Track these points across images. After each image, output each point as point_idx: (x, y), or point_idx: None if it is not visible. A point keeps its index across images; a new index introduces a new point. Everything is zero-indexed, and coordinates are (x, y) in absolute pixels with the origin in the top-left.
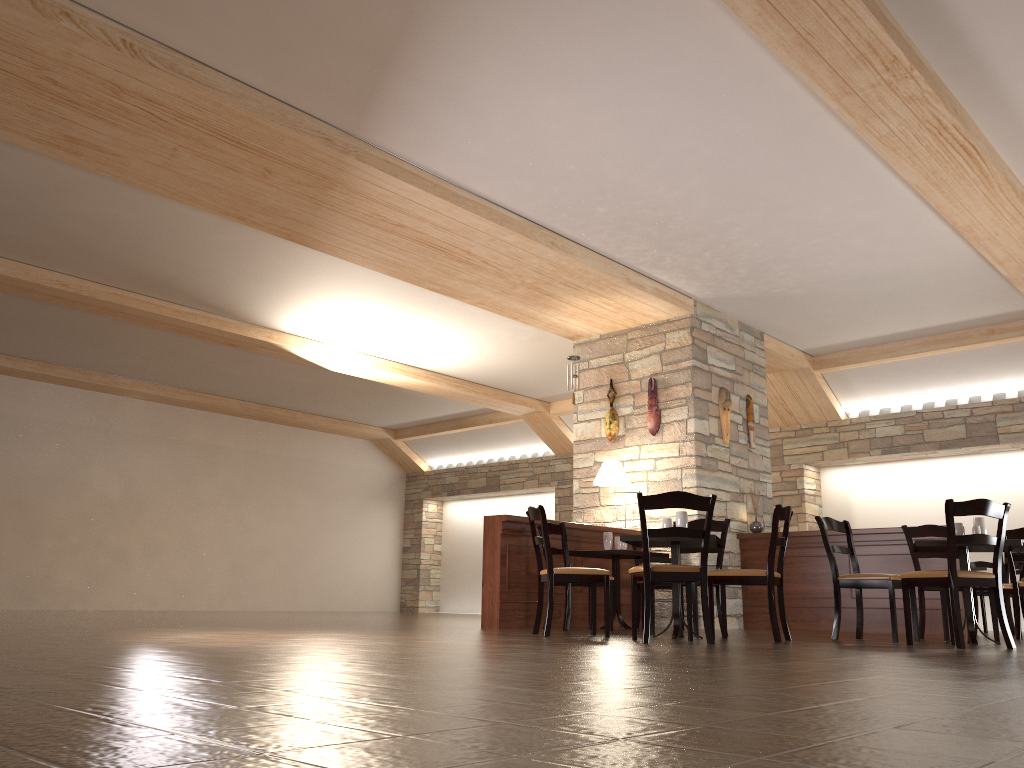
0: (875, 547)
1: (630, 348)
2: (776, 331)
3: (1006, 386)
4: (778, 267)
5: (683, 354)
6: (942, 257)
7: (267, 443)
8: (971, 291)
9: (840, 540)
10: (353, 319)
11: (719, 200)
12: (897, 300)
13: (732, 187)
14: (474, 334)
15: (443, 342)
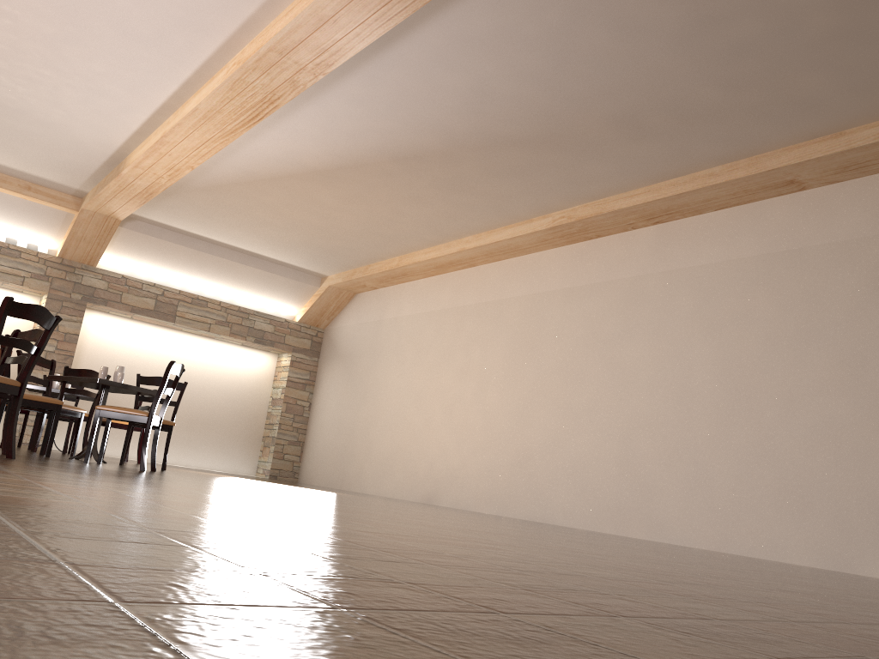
0: None
1: None
2: None
3: (1, 230)
4: None
5: None
6: (96, 136)
7: None
8: (66, 161)
9: None
10: None
11: (45, 1)
12: (6, 135)
13: (75, 5)
14: None
15: None
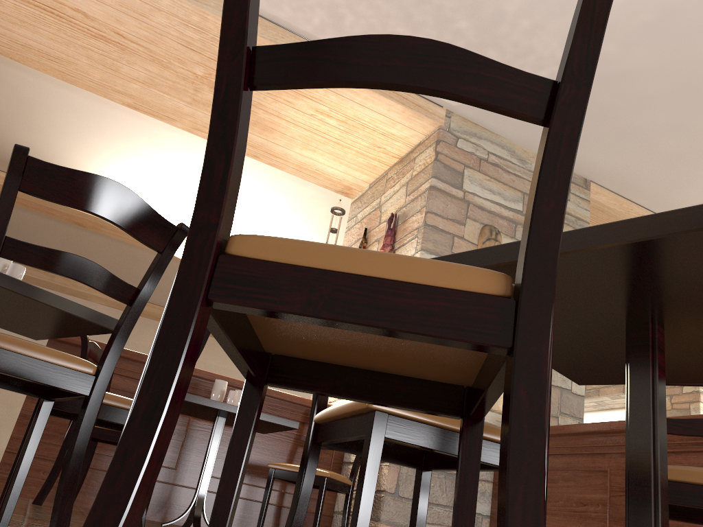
0: (681, 455)
1: (387, 188)
2: (607, 176)
3: None
4: (509, 5)
5: (424, 175)
6: None
7: (215, 356)
8: None
9: (624, 441)
10: (149, 186)
11: None
12: None
13: None
14: (271, 205)
15: (256, 221)
